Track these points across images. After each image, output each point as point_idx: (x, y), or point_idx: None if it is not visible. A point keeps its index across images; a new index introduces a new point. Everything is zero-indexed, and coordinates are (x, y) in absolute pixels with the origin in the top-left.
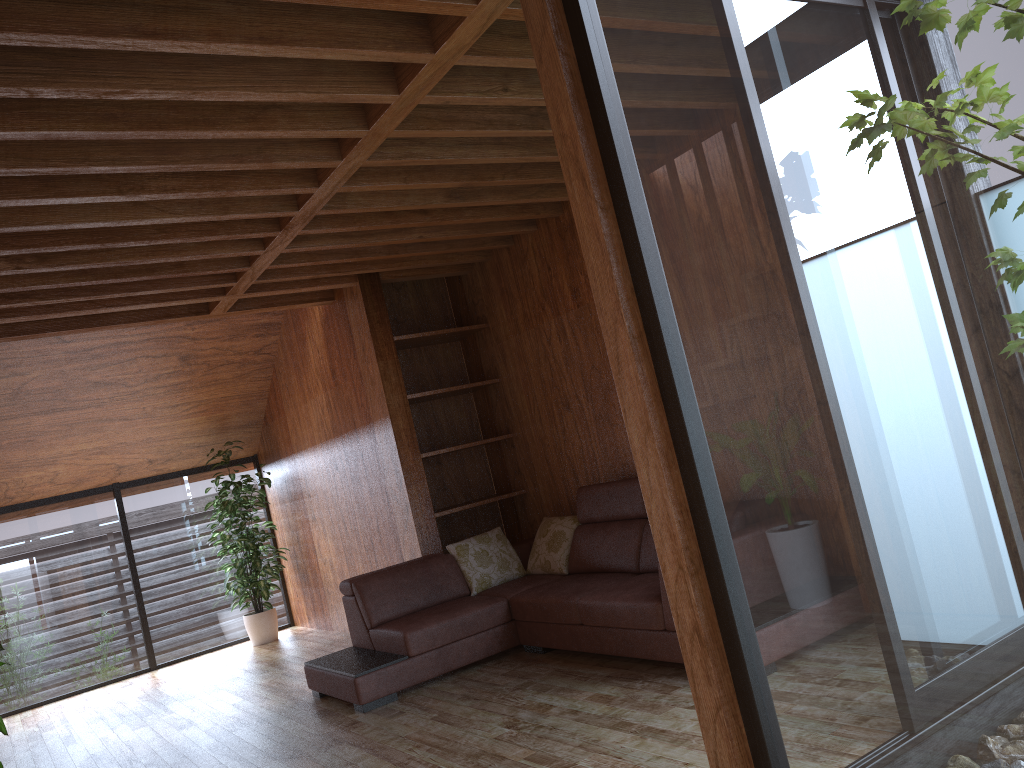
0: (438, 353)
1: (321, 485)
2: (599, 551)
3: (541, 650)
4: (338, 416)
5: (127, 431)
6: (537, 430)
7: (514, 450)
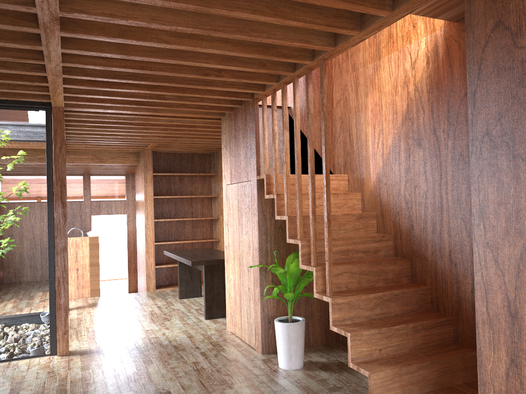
0: None
1: None
2: None
3: None
4: None
5: None
6: None
7: None
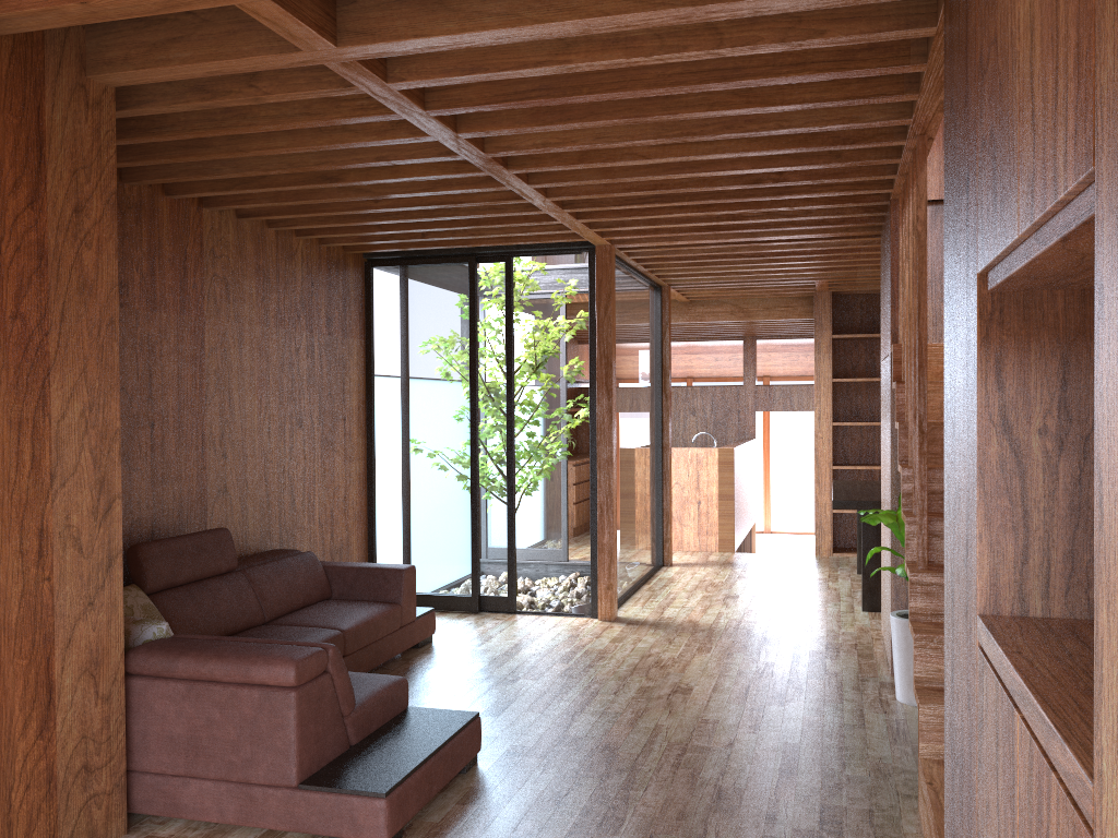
0: None
1: None
2: (219, 613)
3: None
4: None
5: None
6: None
7: None
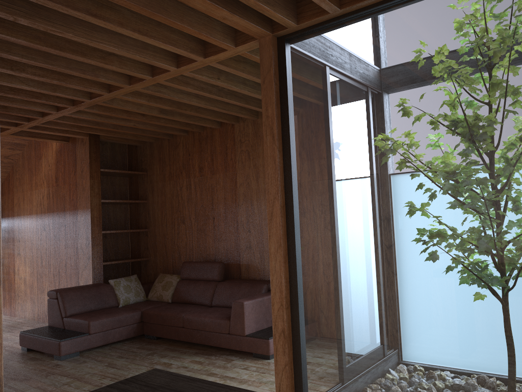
0: (116, 181)
1: (30, 236)
2: (191, 293)
3: (155, 338)
4: (54, 202)
5: None
6: (163, 230)
7: (147, 237)
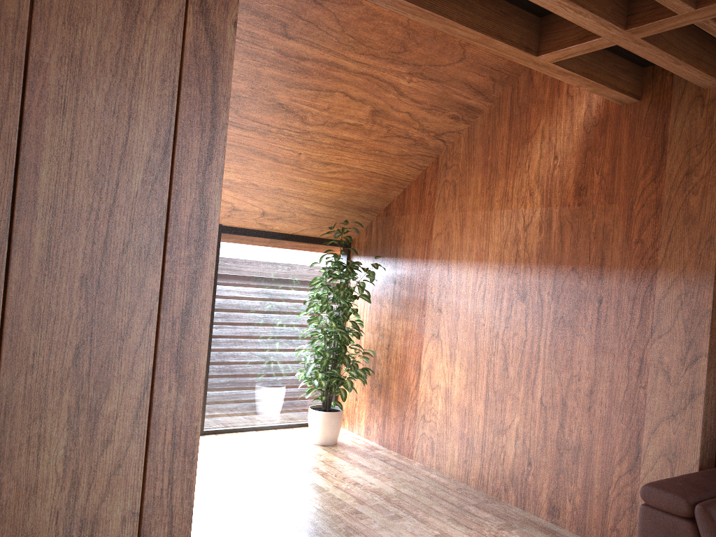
0: None
1: (473, 307)
2: None
3: None
4: (563, 241)
5: (267, 173)
6: None
7: None
